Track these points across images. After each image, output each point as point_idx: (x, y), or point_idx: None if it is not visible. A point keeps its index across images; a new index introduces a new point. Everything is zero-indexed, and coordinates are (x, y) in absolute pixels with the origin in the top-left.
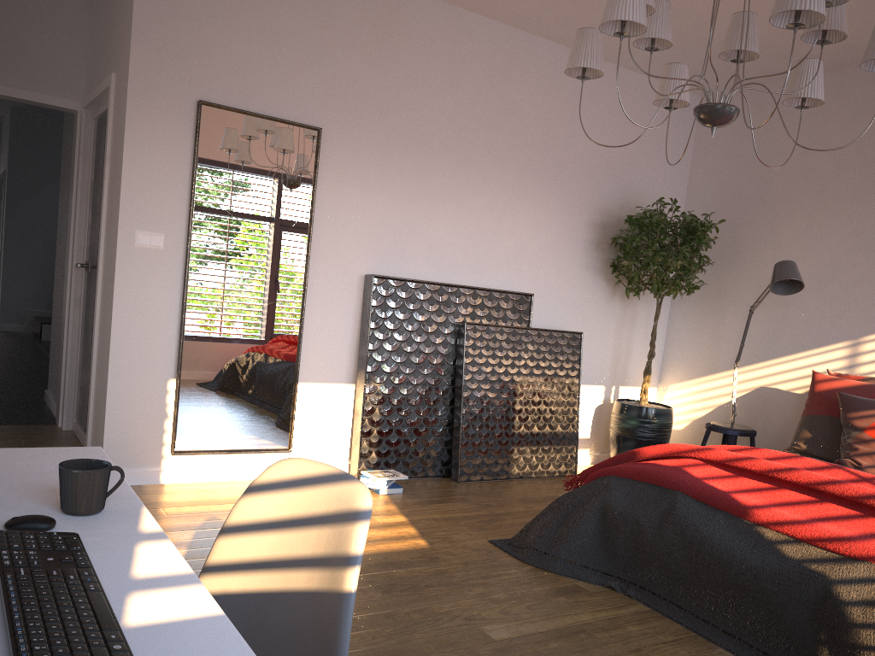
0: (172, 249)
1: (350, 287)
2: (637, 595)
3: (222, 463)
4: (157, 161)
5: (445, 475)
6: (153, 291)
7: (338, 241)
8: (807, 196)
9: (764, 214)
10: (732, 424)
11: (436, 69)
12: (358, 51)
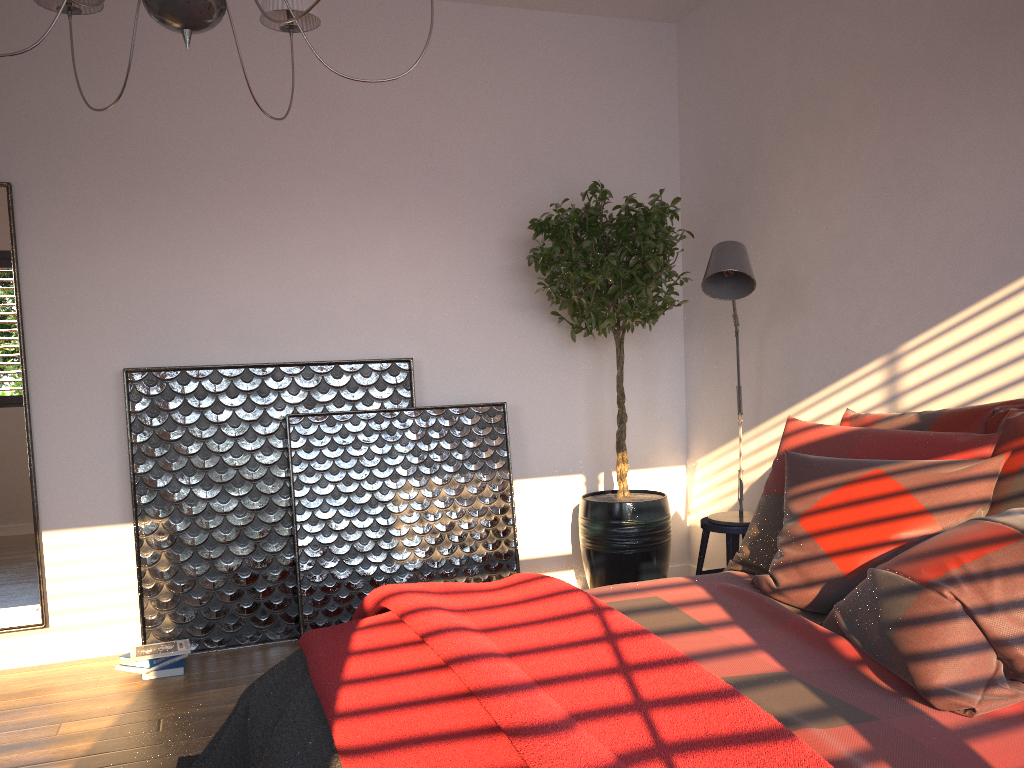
0: None
1: (104, 390)
2: None
3: None
4: None
5: (299, 636)
6: None
7: (71, 330)
8: (804, 133)
9: (761, 177)
10: (741, 514)
11: (187, 70)
12: (53, 69)
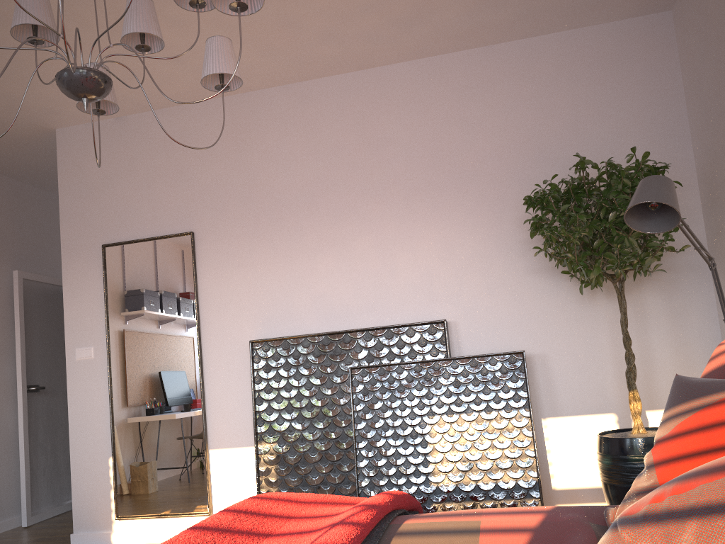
0: (100, 357)
1: (243, 356)
2: None
3: (157, 526)
4: (83, 296)
5: None
6: (91, 390)
7: (225, 318)
8: None
9: None
10: None
11: (288, 142)
12: (214, 160)
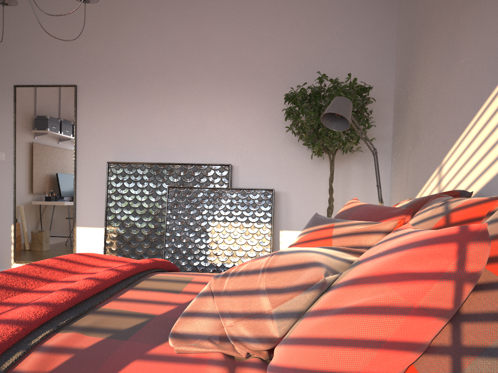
0: (9, 160)
1: (102, 171)
2: None
3: None
4: None
5: None
6: (2, 181)
7: (93, 145)
8: (425, 34)
9: (413, 64)
10: None
11: (145, 33)
12: (94, 38)
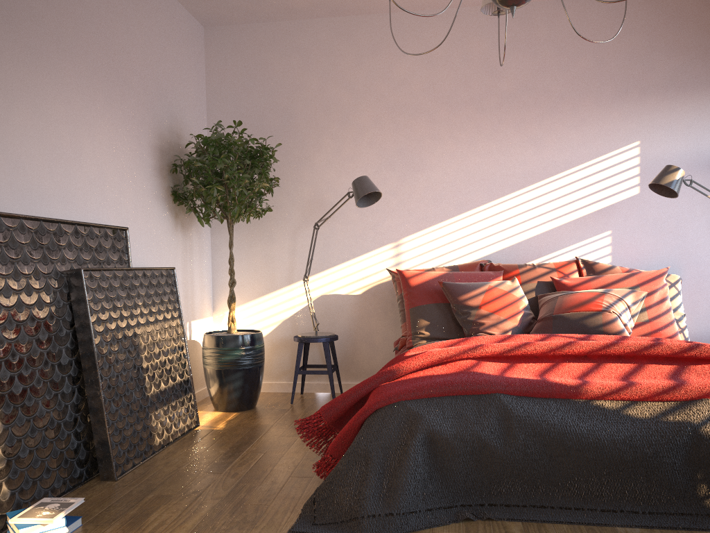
0: None
1: None
2: (494, 515)
3: None
4: None
5: (87, 477)
6: None
7: None
8: (332, 124)
9: (295, 141)
10: (317, 332)
11: None
12: None
